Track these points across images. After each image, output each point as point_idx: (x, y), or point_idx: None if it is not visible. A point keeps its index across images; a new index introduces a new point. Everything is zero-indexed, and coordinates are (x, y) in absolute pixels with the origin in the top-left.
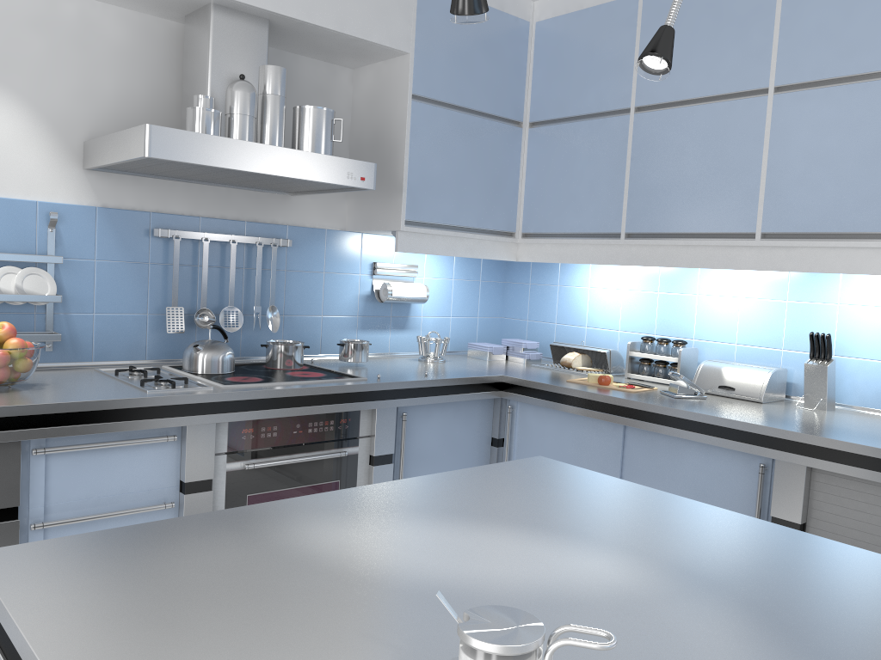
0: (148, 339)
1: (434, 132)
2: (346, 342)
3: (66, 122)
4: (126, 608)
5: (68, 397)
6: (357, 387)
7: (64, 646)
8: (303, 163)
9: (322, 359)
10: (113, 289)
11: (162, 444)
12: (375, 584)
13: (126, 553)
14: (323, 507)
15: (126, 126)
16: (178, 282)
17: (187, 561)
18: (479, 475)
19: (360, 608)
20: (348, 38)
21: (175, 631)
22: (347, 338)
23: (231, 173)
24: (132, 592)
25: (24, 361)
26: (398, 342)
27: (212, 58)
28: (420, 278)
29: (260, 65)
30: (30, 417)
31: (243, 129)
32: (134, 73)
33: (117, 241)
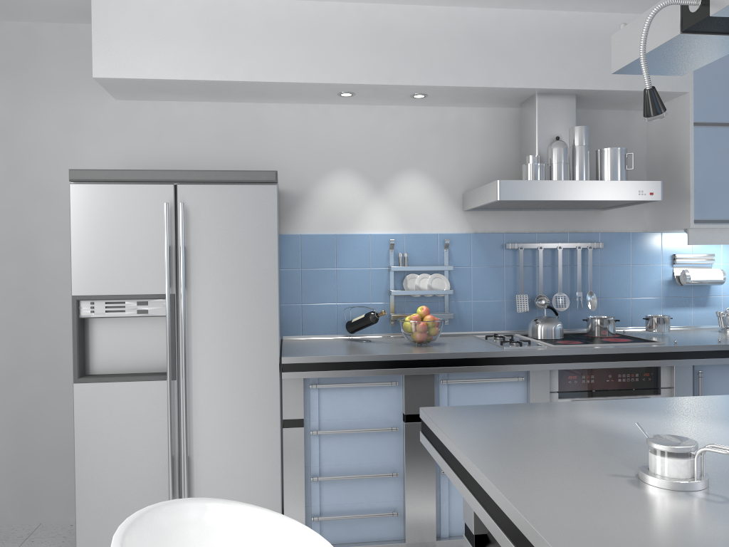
0: (505, 316)
1: (716, 148)
2: (649, 316)
3: (452, 183)
4: (488, 431)
5: (458, 349)
6: (655, 348)
7: (461, 438)
8: (603, 189)
9: (632, 331)
10: (482, 284)
11: (514, 383)
12: (621, 437)
13: (488, 414)
14: (602, 406)
15: (486, 180)
16: (523, 278)
17: (518, 419)
18: (725, 399)
19: (608, 444)
20: (636, 92)
21: (510, 440)
22: (653, 314)
23: (553, 202)
24: (491, 426)
25: (434, 328)
26: (700, 317)
27: (538, 128)
28: (717, 264)
29: (570, 126)
30: (438, 360)
31: (559, 172)
32: (490, 146)
33: (483, 253)
